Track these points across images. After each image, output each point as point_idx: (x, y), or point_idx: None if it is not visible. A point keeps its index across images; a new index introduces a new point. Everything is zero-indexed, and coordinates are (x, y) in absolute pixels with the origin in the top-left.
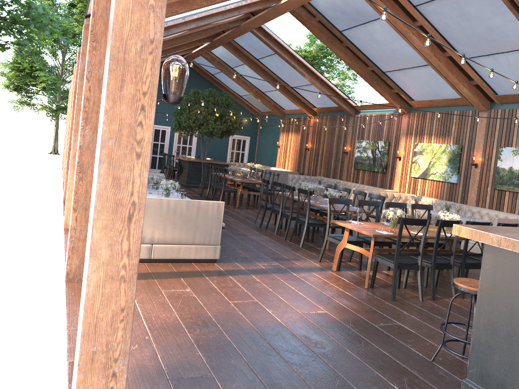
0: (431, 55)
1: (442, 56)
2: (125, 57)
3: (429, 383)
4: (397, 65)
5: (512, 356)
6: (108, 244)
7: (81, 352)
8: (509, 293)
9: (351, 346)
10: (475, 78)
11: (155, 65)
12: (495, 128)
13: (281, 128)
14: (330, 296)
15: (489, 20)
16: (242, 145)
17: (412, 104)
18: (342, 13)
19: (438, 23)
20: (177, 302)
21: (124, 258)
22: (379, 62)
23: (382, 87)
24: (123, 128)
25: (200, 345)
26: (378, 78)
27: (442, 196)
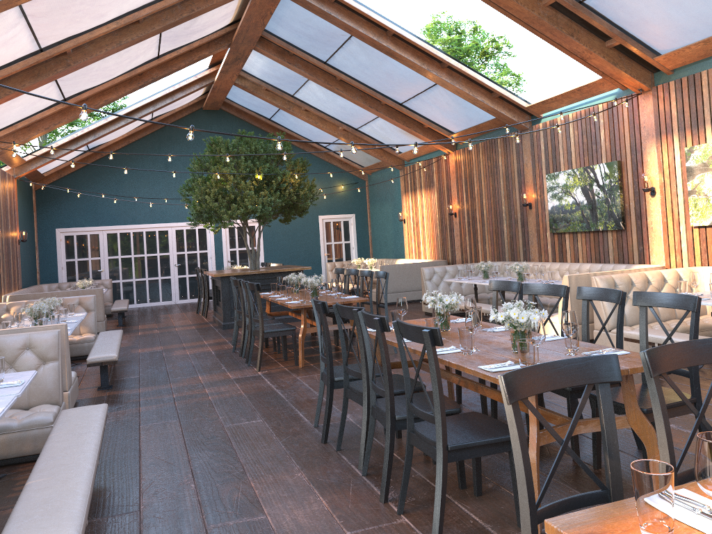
0: None
1: None
2: None
3: None
4: None
5: None
6: None
7: None
8: None
9: None
10: None
11: None
12: None
13: (402, 187)
14: None
15: None
16: (343, 231)
17: (658, 63)
18: None
19: None
20: None
21: None
22: None
23: (583, 41)
24: None
25: None
26: (570, 22)
27: None
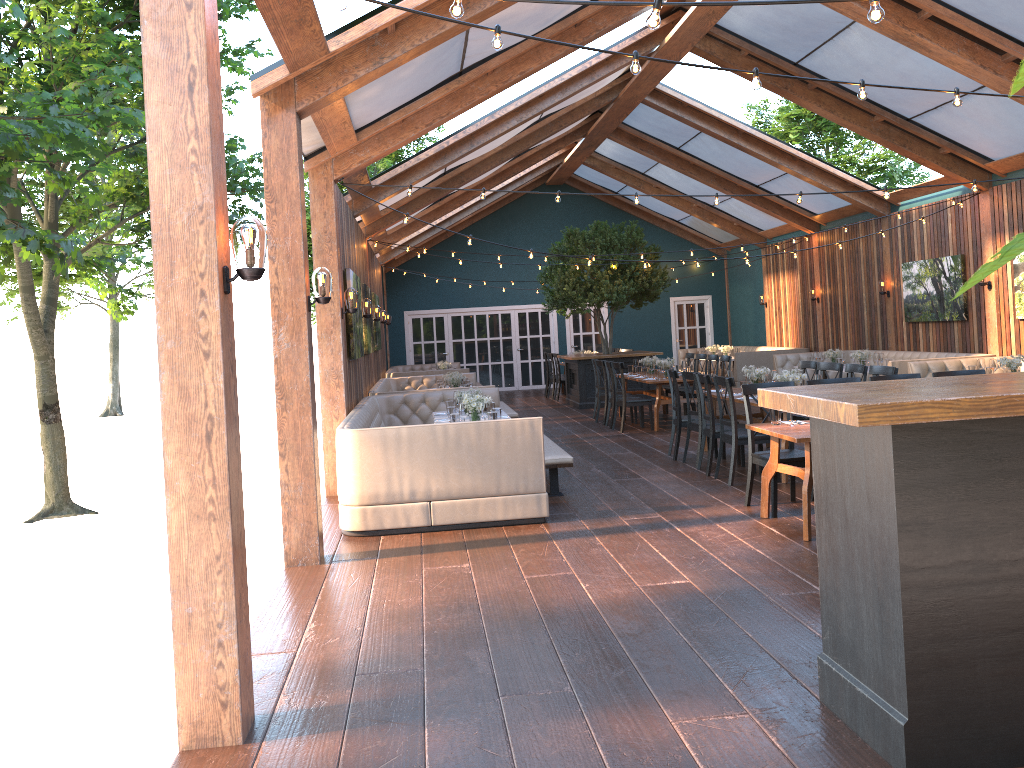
0: (974, 68)
1: (1002, 63)
2: (171, 235)
3: (792, 672)
4: (925, 99)
5: (856, 599)
6: (186, 473)
7: (174, 614)
8: (840, 490)
9: (692, 627)
10: None
11: (209, 236)
12: None
13: (764, 267)
14: (720, 557)
15: None
16: (697, 314)
17: (990, 168)
18: (782, 30)
19: (964, 3)
20: (436, 582)
21: (210, 489)
22: (890, 102)
23: (915, 150)
24: (183, 323)
25: (432, 635)
26: (902, 134)
27: None
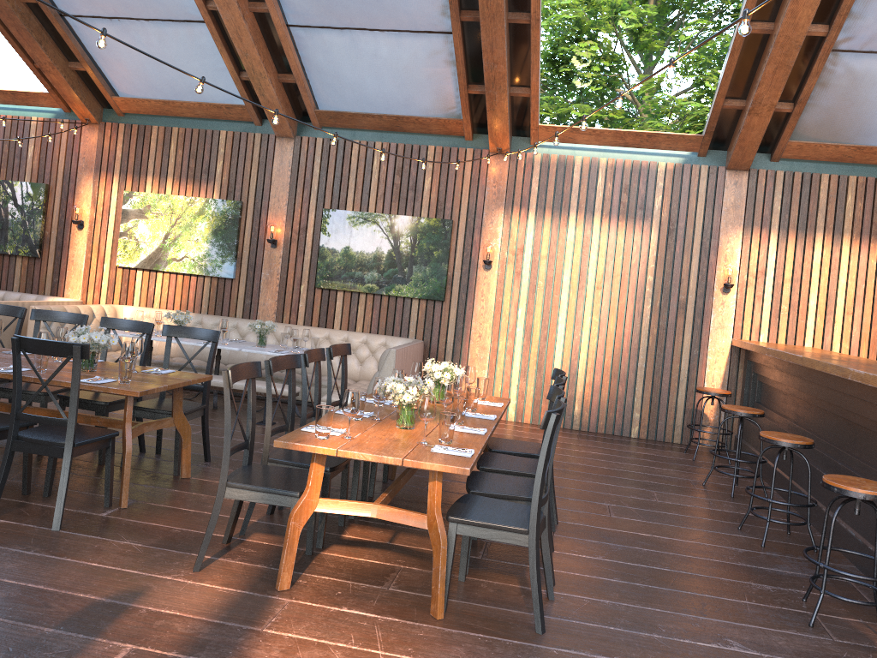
0: (230, 2)
1: (248, 10)
2: None
3: None
4: (115, 5)
5: None
6: None
7: None
8: None
9: None
10: (297, 71)
11: None
12: (312, 173)
13: None
14: None
15: None
16: None
17: (115, 103)
18: None
19: None
20: None
21: None
22: None
23: (50, 53)
24: None
25: None
26: (41, 28)
27: (200, 306)
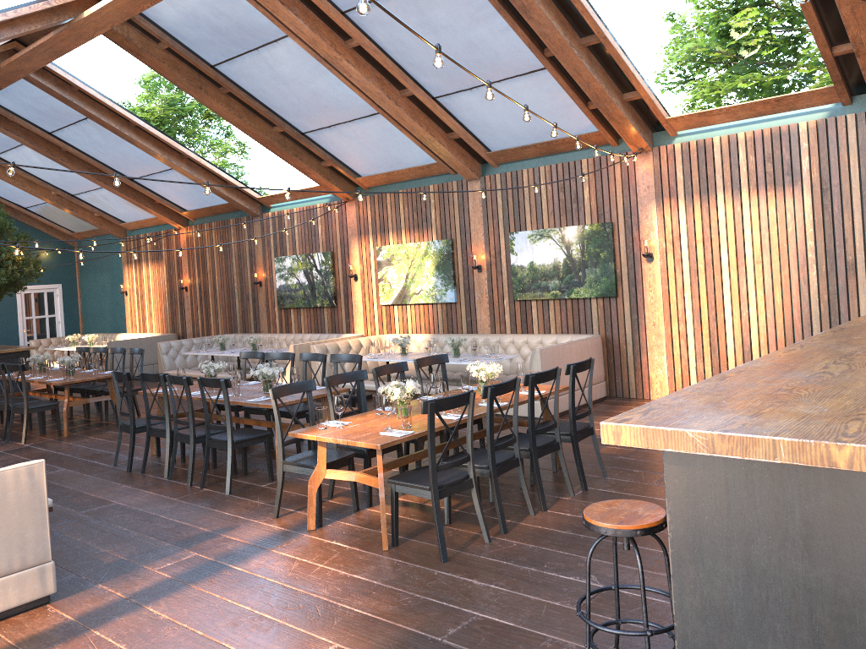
0: (382, 97)
1: (400, 97)
2: None
3: None
4: (325, 118)
5: None
6: None
7: None
8: (736, 536)
9: None
10: (456, 128)
11: None
12: (497, 204)
13: (124, 257)
14: (330, 597)
15: (469, 30)
16: (47, 303)
17: (359, 182)
18: (213, 31)
19: (387, 40)
20: None
21: None
22: (294, 116)
23: (305, 160)
24: None
25: None
26: (295, 145)
27: (438, 328)
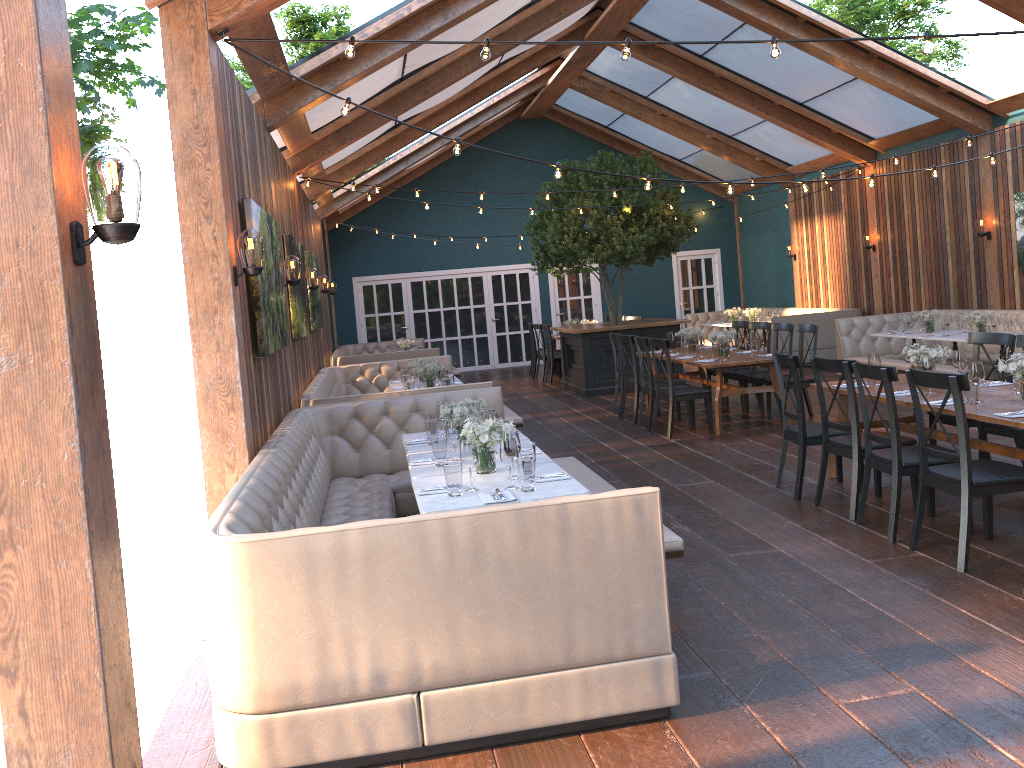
0: None
1: None
2: None
3: None
4: None
5: None
6: None
7: None
8: None
9: None
10: None
11: None
12: None
13: (791, 212)
14: None
15: None
16: (704, 272)
17: None
18: None
19: None
20: None
21: None
22: None
23: None
24: None
25: None
26: None
27: None
